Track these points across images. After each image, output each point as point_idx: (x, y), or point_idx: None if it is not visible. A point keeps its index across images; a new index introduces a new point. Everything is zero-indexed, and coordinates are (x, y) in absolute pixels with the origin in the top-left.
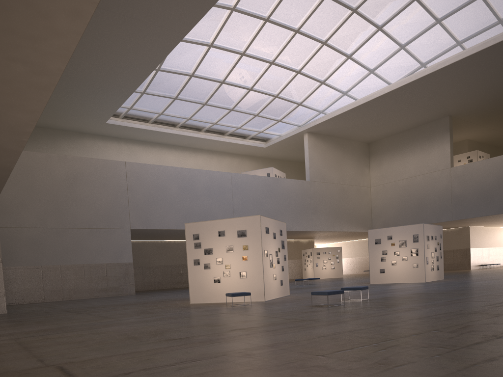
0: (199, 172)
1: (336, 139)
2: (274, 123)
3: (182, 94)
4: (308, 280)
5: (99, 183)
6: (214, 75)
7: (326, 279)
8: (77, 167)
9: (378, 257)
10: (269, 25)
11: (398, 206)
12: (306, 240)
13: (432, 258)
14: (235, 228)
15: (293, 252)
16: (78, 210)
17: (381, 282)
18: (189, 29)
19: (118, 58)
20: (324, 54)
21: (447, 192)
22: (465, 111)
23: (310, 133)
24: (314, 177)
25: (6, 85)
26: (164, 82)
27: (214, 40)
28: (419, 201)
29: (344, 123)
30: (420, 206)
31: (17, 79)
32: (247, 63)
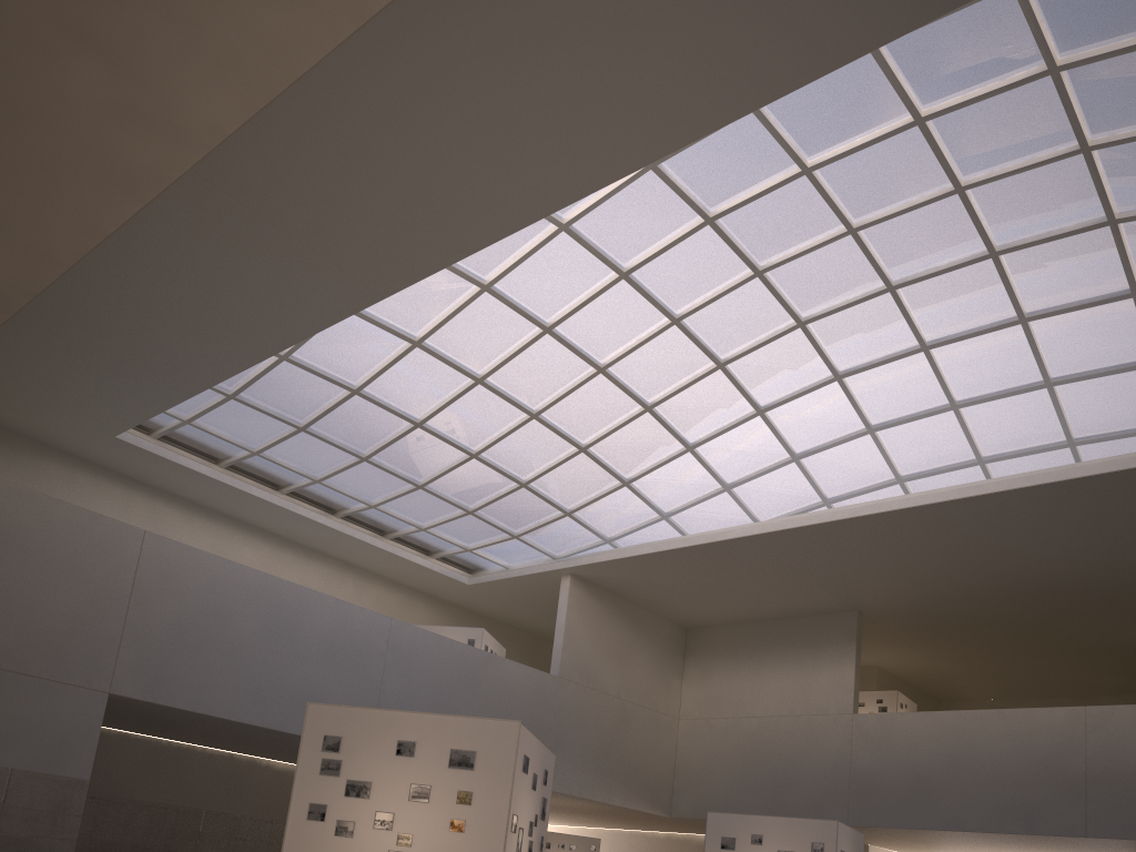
0: (319, 599)
1: (626, 604)
2: (504, 538)
3: (321, 426)
4: None
5: (63, 563)
6: (406, 405)
7: None
8: (16, 511)
9: None
10: (549, 341)
11: (734, 773)
12: None
13: None
14: (445, 742)
15: None
16: None
17: None
18: (395, 289)
19: (207, 302)
20: (644, 429)
21: (841, 762)
22: (890, 609)
23: (576, 578)
24: (568, 672)
25: (6, 130)
26: (287, 388)
27: (429, 335)
28: (781, 770)
29: (652, 574)
30: (781, 782)
31: (56, 118)
32: (483, 402)
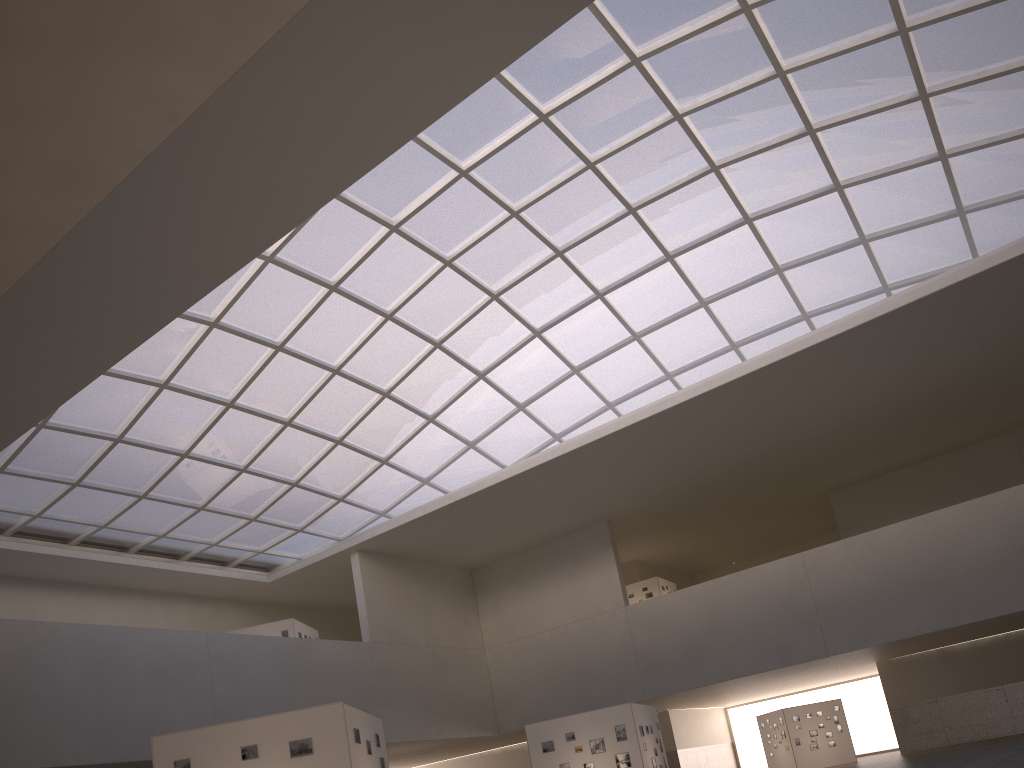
0: (134, 633)
1: (413, 563)
2: (290, 534)
3: (94, 477)
4: None
5: None
6: (168, 441)
7: None
8: None
9: None
10: (283, 357)
11: (542, 682)
12: None
13: None
14: (283, 736)
15: None
16: None
17: None
18: (131, 347)
19: None
20: (387, 412)
21: (627, 649)
22: (632, 512)
23: (364, 553)
24: (378, 635)
25: None
26: (52, 451)
27: (173, 376)
28: (581, 669)
29: (428, 533)
30: (583, 679)
31: None
32: (238, 422)
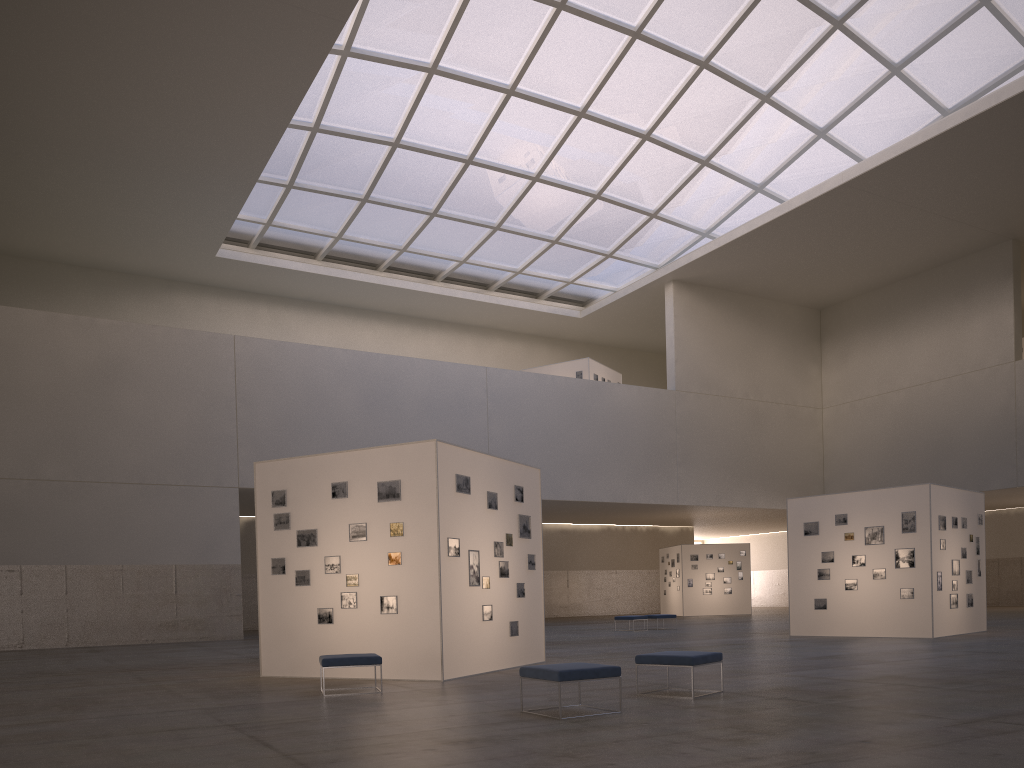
0: (410, 364)
1: (742, 298)
2: (598, 261)
3: (381, 191)
4: (647, 620)
5: (170, 382)
6: (449, 144)
7: (710, 616)
8: (120, 344)
9: (811, 570)
10: (568, 19)
11: (885, 453)
12: (675, 527)
13: (952, 575)
14: (373, 476)
15: (643, 552)
16: (117, 442)
17: (819, 631)
18: (348, 8)
19: (201, 91)
20: (706, 91)
21: (1005, 419)
22: None
23: (680, 284)
24: (685, 383)
25: None
26: (334, 161)
27: (440, 57)
28: (937, 441)
29: (756, 258)
30: (938, 453)
31: None
32: (524, 115)
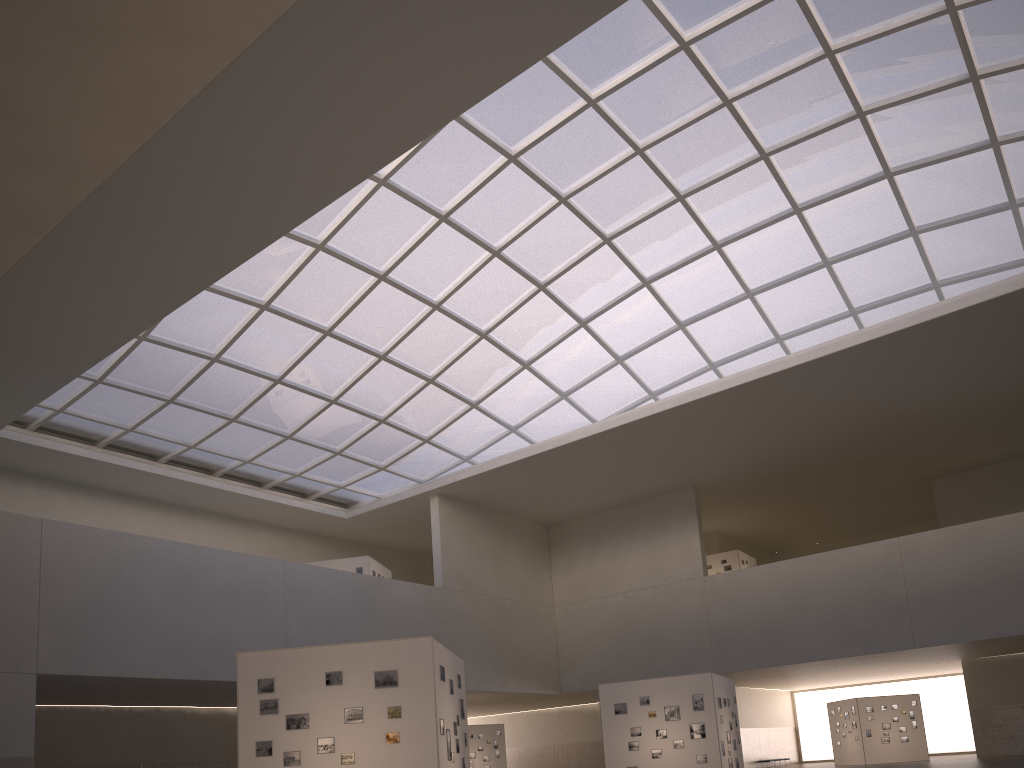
0: (215, 554)
1: (491, 513)
2: (372, 472)
3: (188, 395)
4: None
5: None
6: (263, 365)
7: None
8: None
9: (623, 742)
10: (385, 287)
11: (610, 645)
12: None
13: (728, 743)
14: (368, 666)
15: None
16: None
17: None
18: (240, 261)
19: (63, 297)
20: (482, 354)
21: (701, 620)
22: (721, 480)
23: (443, 497)
24: (451, 582)
25: None
26: (150, 365)
27: (274, 298)
28: (651, 636)
29: (510, 483)
30: (652, 646)
31: None
32: (334, 351)
